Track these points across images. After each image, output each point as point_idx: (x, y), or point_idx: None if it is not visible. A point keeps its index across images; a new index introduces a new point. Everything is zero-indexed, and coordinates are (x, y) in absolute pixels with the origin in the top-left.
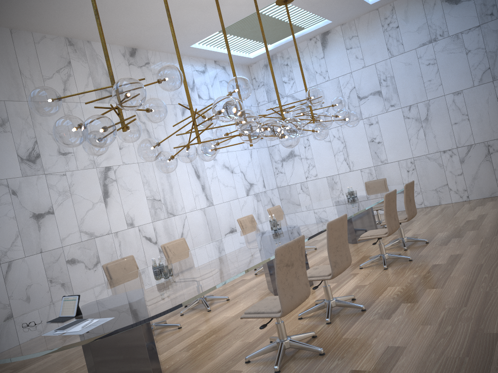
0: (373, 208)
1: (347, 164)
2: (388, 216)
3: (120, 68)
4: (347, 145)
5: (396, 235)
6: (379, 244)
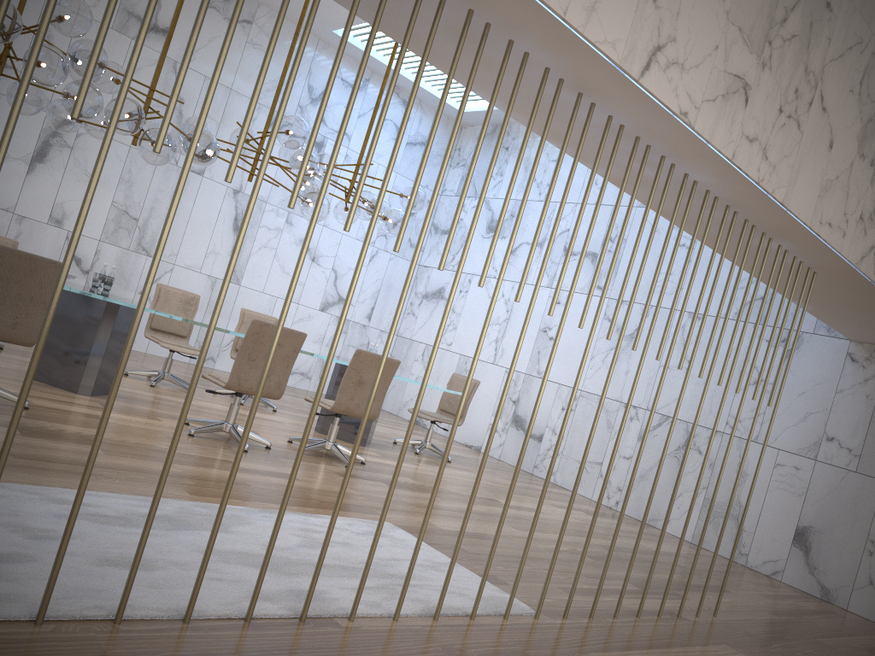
0: (422, 413)
1: (495, 349)
2: (243, 358)
3: (189, 3)
4: (511, 320)
5: (376, 455)
6: (233, 403)
